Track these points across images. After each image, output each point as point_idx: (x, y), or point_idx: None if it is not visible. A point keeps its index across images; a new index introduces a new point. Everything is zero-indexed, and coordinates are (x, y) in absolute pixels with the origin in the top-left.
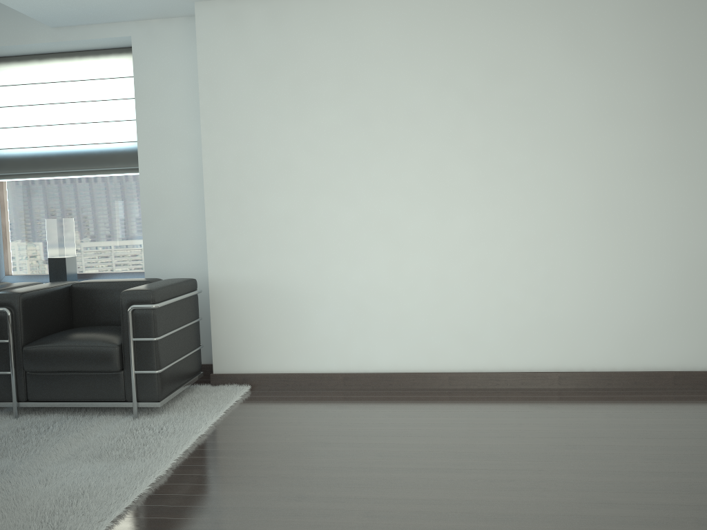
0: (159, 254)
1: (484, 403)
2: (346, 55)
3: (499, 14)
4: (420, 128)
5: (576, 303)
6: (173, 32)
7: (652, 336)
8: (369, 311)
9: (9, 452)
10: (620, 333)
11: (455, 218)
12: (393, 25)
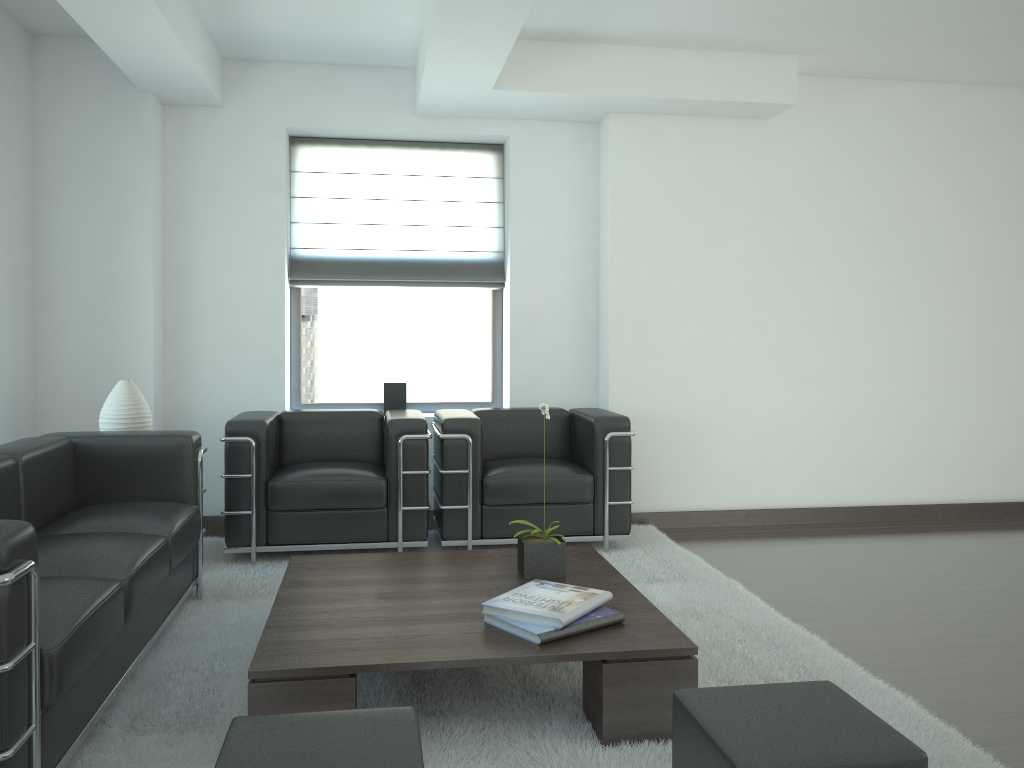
0: (528, 381)
1: (901, 531)
2: (762, 185)
3: (902, 161)
4: (828, 264)
5: (958, 438)
6: (558, 137)
7: (1018, 469)
8: (772, 445)
9: None
10: (993, 466)
11: (856, 353)
12: (807, 161)
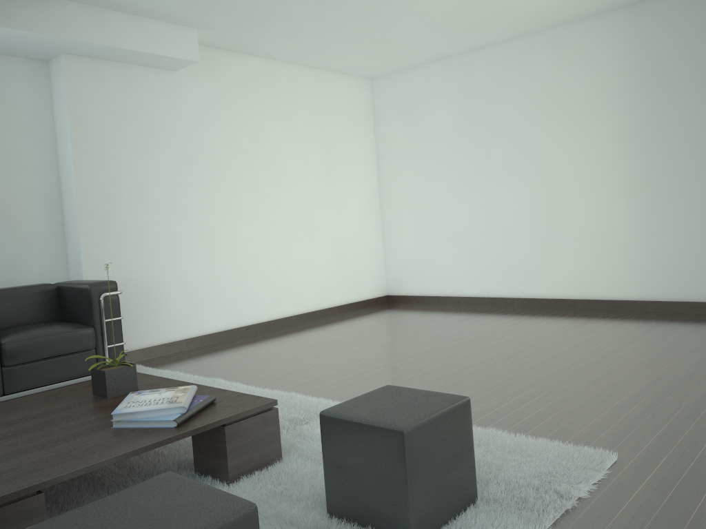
0: (7, 267)
1: (282, 334)
2: (176, 116)
3: (256, 105)
4: (221, 170)
5: (299, 274)
6: (15, 69)
7: (329, 288)
8: (199, 292)
9: None
10: (317, 289)
11: (242, 227)
12: (202, 101)
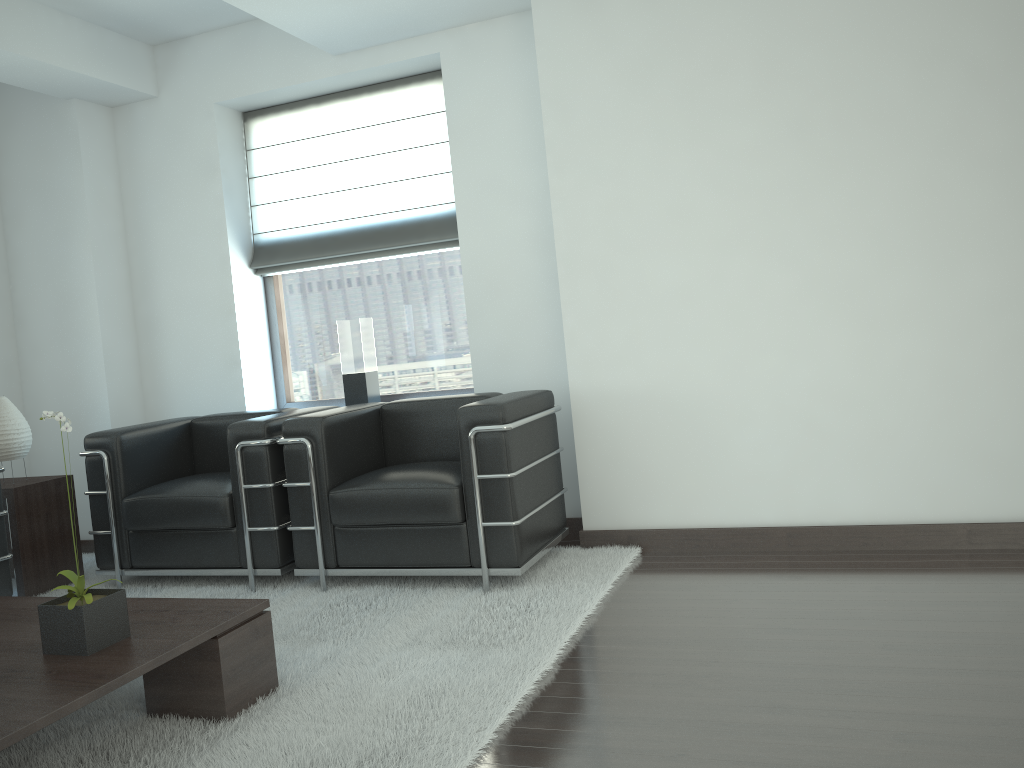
0: (493, 359)
1: None
2: (765, 33)
3: None
4: (895, 132)
5: None
6: (498, 39)
7: None
8: (824, 428)
9: (326, 635)
10: None
11: (964, 271)
12: None
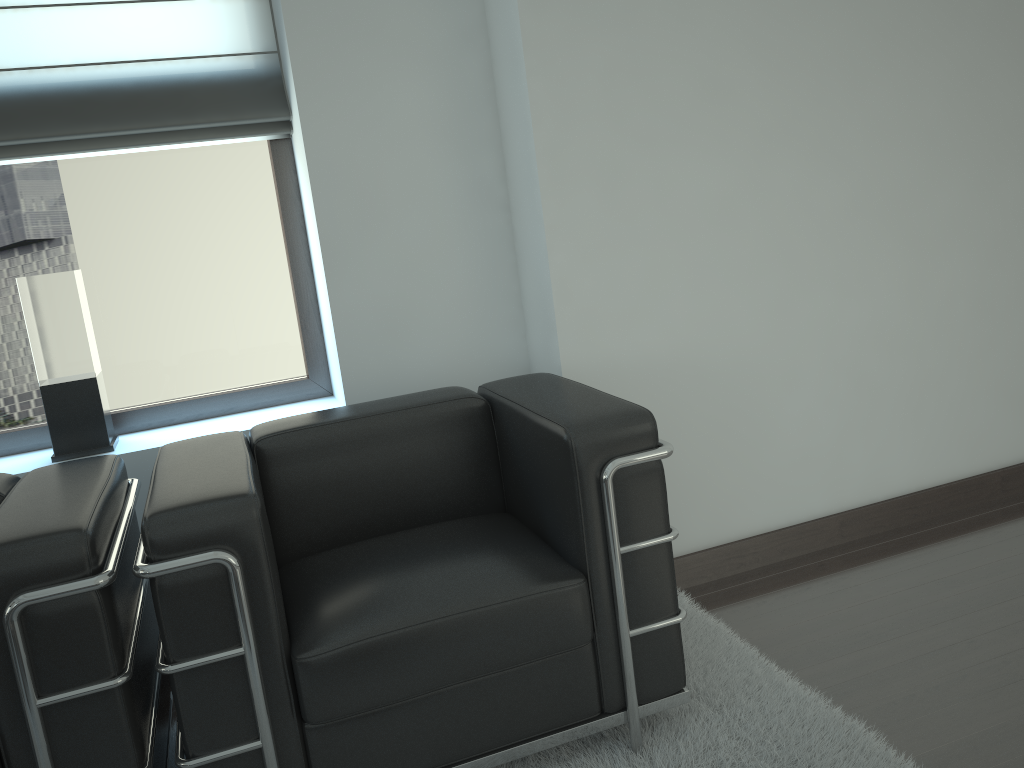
0: (376, 331)
1: None
2: None
3: None
4: (947, 5)
5: None
6: None
7: None
8: (874, 382)
9: None
10: None
11: (1002, 181)
12: None
